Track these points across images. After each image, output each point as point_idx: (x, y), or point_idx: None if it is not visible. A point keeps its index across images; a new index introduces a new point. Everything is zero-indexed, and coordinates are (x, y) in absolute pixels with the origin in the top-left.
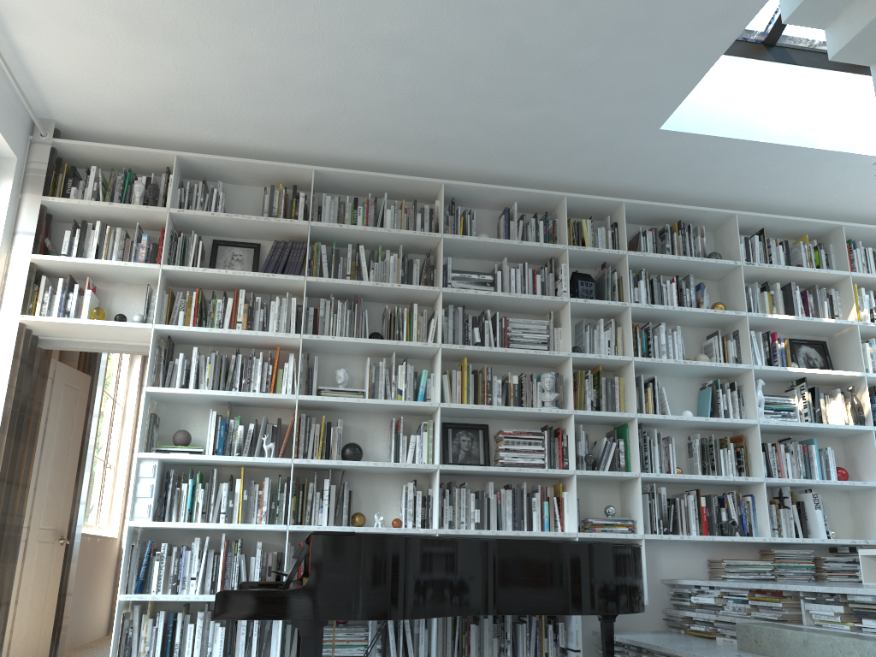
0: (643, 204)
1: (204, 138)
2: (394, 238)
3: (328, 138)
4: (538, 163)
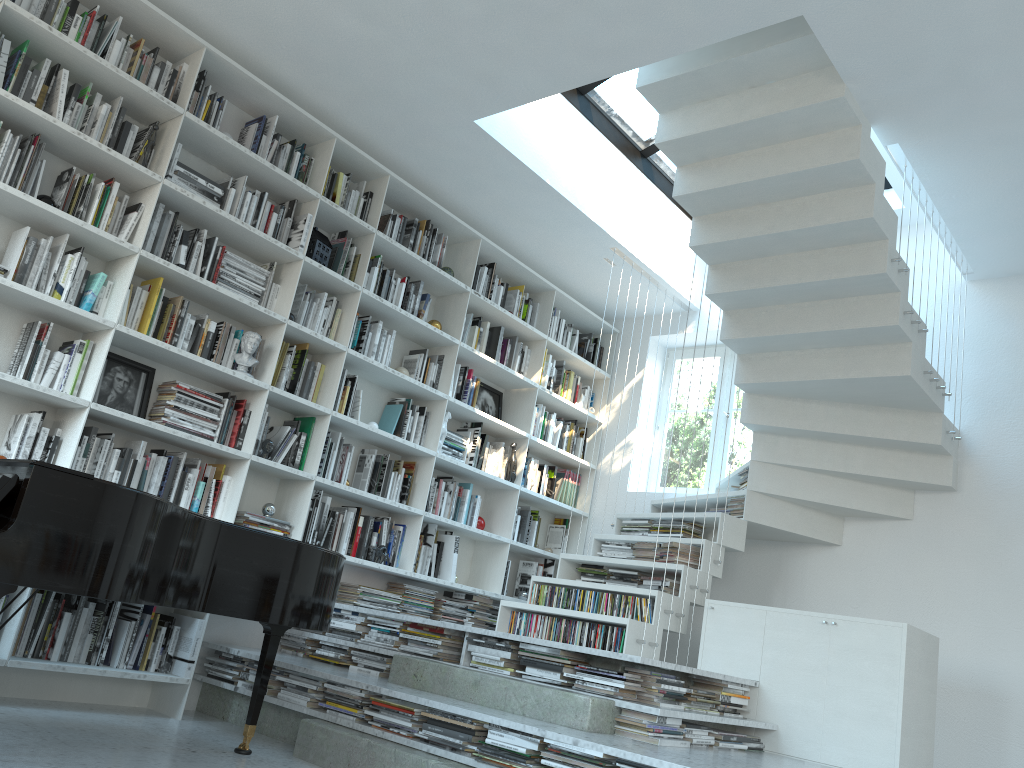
0: (408, 186)
1: None
2: (118, 84)
3: None
4: (326, 86)
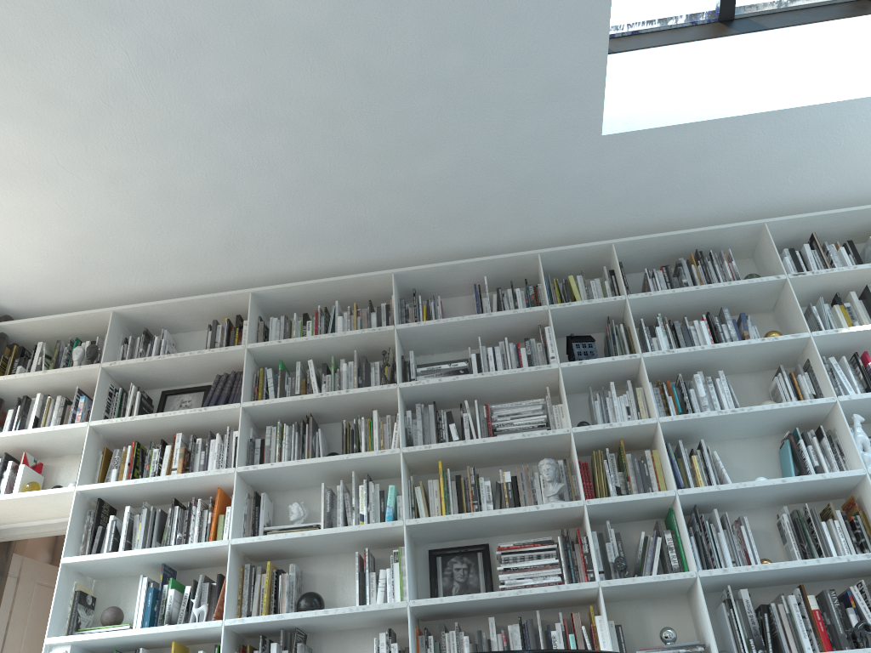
0: (638, 239)
1: (140, 288)
2: (345, 343)
3: (255, 253)
4: (492, 224)
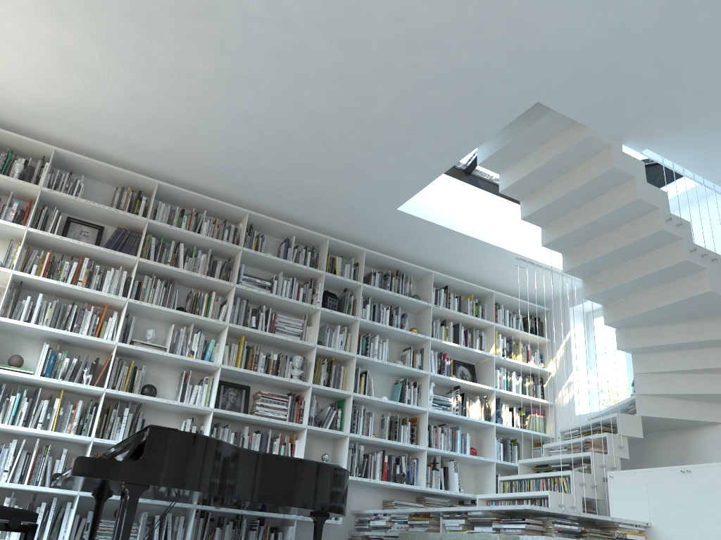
0: (377, 254)
1: (79, 142)
2: (207, 243)
3: (175, 164)
4: (315, 213)
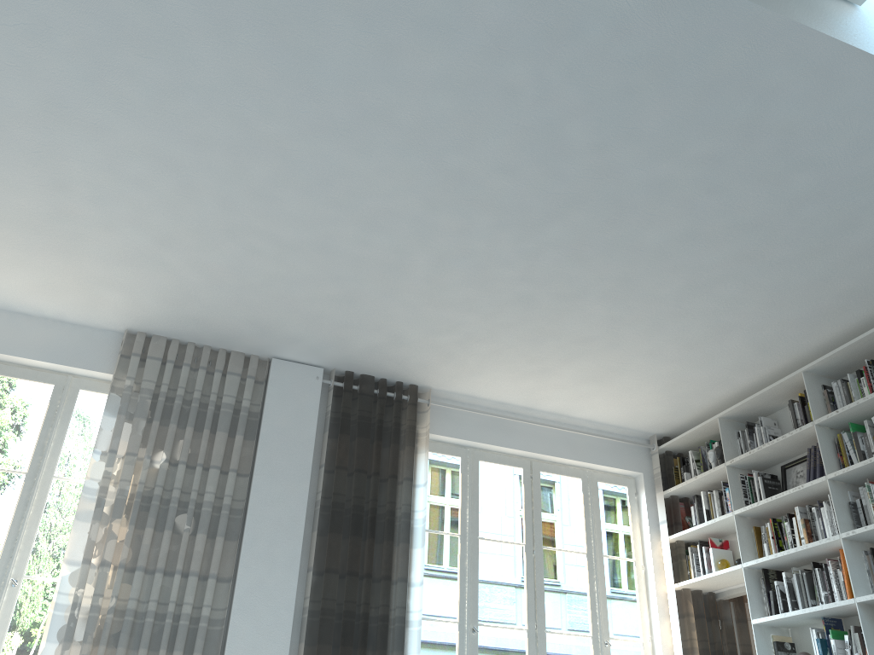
0: None
1: (727, 393)
2: None
3: (785, 344)
4: None
